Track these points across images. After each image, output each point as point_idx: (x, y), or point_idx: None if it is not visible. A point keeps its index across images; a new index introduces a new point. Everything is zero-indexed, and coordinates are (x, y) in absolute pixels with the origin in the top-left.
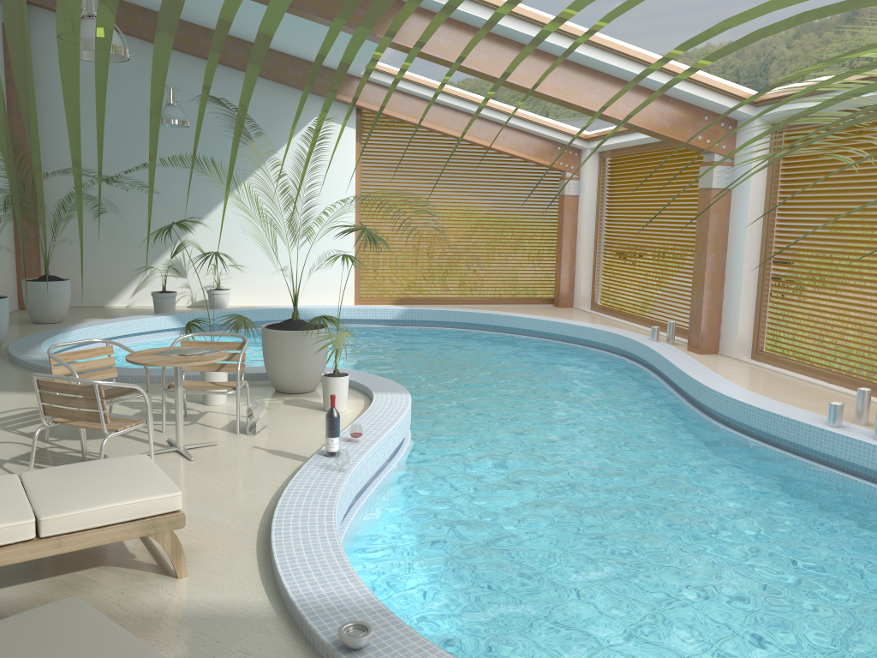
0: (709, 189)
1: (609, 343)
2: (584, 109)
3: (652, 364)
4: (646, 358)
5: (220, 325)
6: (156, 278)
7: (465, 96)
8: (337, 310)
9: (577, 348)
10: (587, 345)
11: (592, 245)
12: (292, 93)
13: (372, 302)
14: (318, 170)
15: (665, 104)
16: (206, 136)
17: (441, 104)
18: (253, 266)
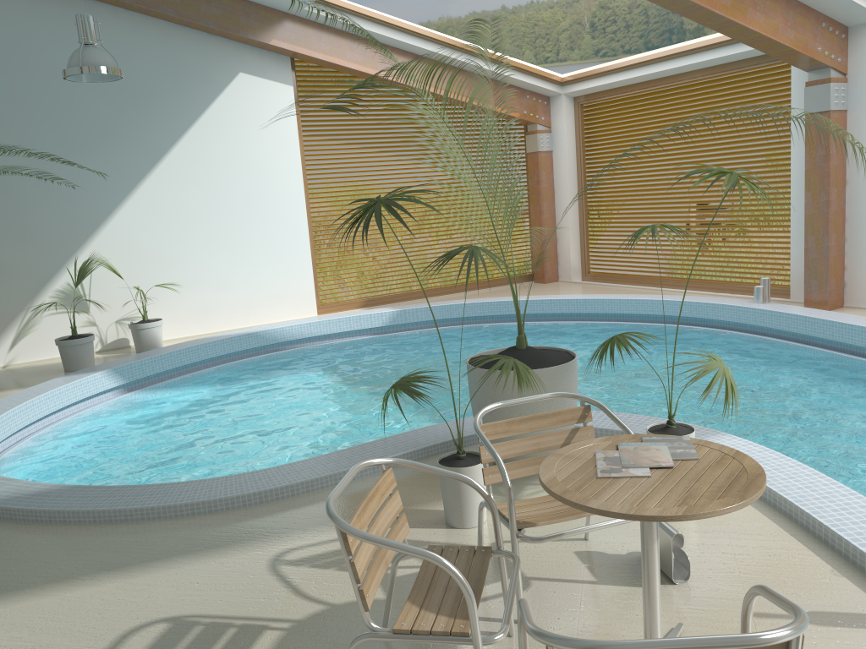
0: (827, 112)
1: (686, 315)
2: (712, 15)
3: (776, 331)
4: (771, 325)
5: (168, 370)
6: (43, 318)
7: (432, 35)
8: (311, 325)
9: (641, 326)
10: (645, 321)
11: (576, 206)
12: (205, 41)
13: (335, 309)
14: (252, 144)
15: (788, 8)
16: (92, 107)
17: (397, 47)
18: (182, 283)
